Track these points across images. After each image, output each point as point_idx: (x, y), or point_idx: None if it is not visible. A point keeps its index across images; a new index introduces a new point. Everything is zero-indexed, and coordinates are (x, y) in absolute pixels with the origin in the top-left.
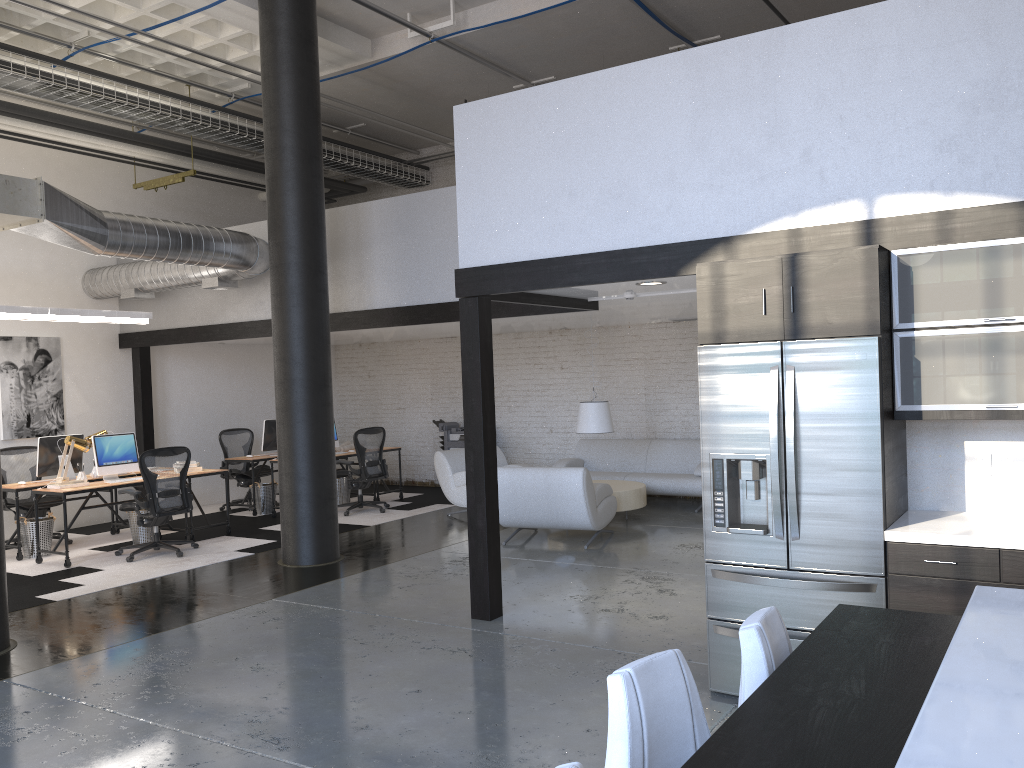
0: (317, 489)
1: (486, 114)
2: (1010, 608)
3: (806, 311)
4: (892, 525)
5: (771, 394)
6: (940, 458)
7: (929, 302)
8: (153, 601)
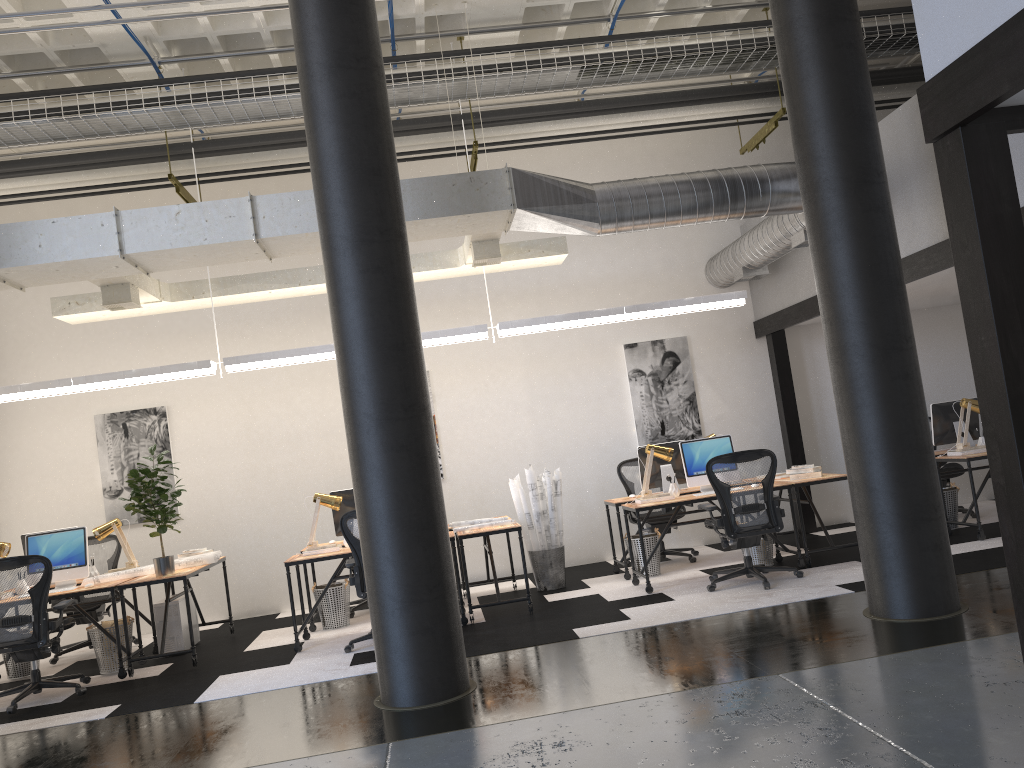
0: (898, 505)
1: None
2: None
3: None
4: None
5: None
6: None
7: None
8: (654, 653)
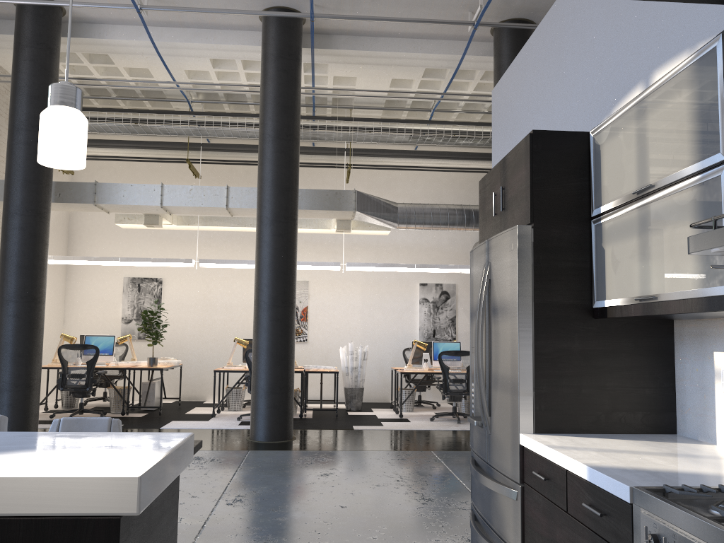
0: None
1: (500, 91)
2: (105, 437)
3: (507, 208)
4: (558, 434)
5: (478, 290)
6: (697, 373)
7: (608, 181)
8: (384, 438)
